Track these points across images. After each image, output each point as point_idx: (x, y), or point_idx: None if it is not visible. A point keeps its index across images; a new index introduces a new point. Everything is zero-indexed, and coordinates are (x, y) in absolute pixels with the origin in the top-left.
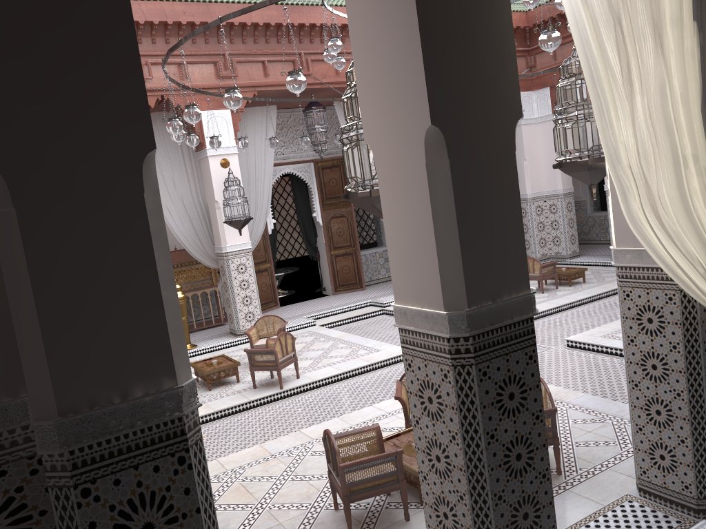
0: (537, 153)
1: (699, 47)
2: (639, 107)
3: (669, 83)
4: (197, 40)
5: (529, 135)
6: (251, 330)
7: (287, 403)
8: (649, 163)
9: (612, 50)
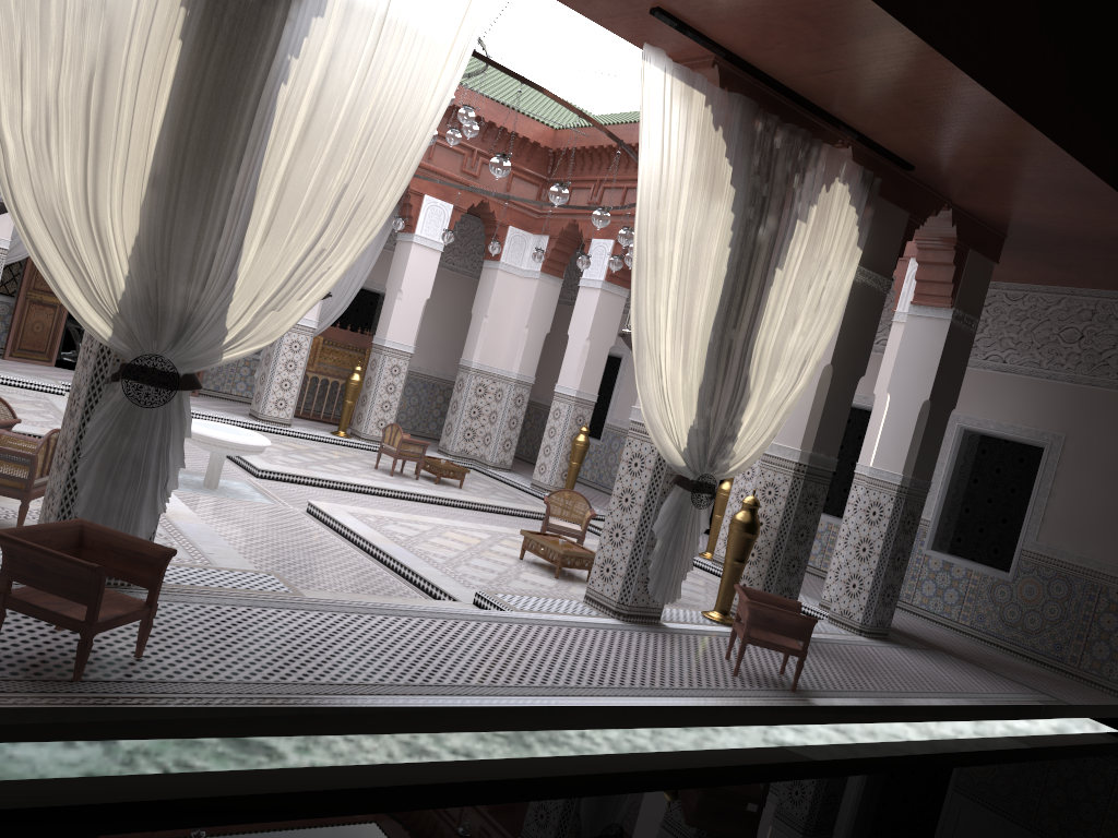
0: (507, 316)
1: (176, 68)
2: (50, 81)
3: (99, 76)
4: None
5: (504, 287)
6: None
7: None
8: (49, 144)
9: (16, 7)
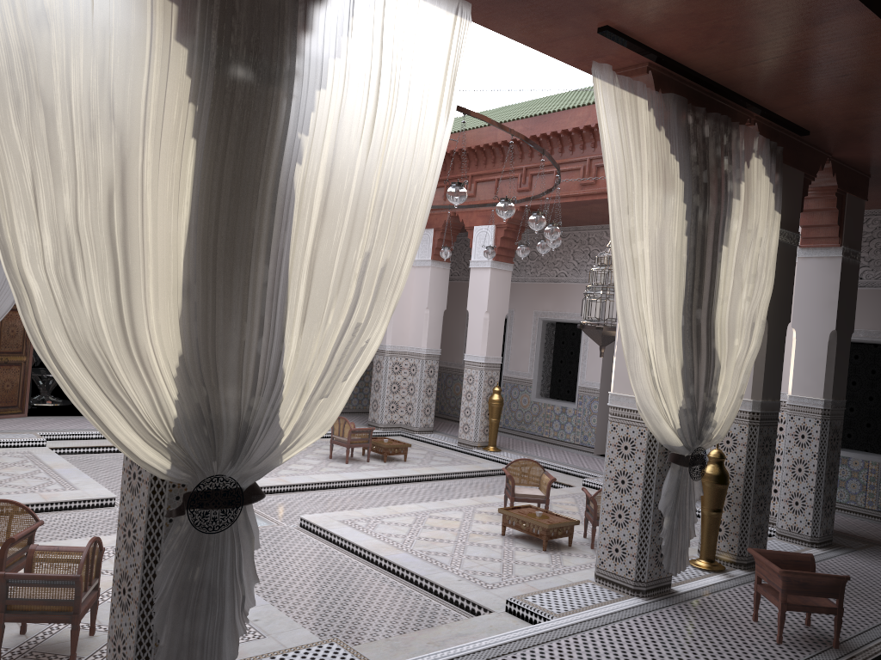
0: (408, 301)
1: (194, 169)
2: (67, 209)
3: (119, 193)
4: None
5: None
6: None
7: None
8: (75, 277)
9: (21, 135)
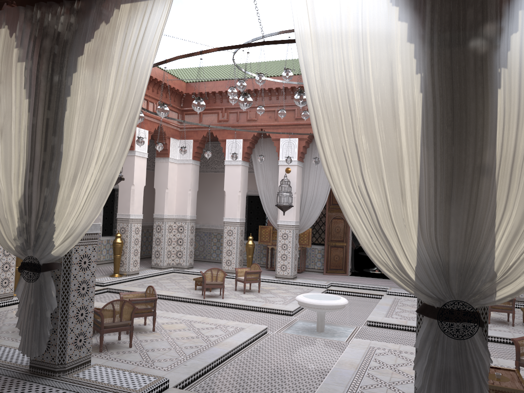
0: None
1: (27, 125)
2: None
3: (2, 140)
4: (286, 97)
5: None
6: (241, 269)
7: (197, 306)
8: None
9: None
